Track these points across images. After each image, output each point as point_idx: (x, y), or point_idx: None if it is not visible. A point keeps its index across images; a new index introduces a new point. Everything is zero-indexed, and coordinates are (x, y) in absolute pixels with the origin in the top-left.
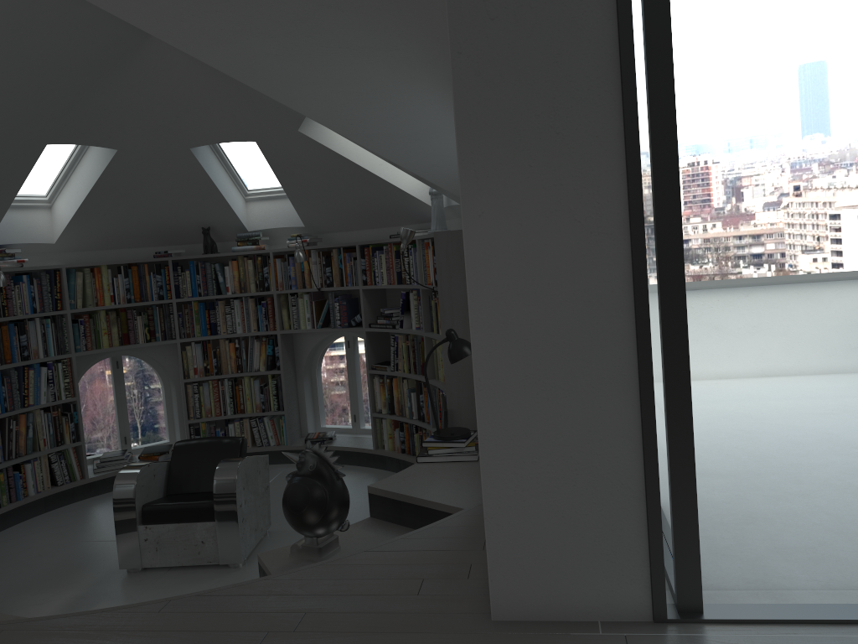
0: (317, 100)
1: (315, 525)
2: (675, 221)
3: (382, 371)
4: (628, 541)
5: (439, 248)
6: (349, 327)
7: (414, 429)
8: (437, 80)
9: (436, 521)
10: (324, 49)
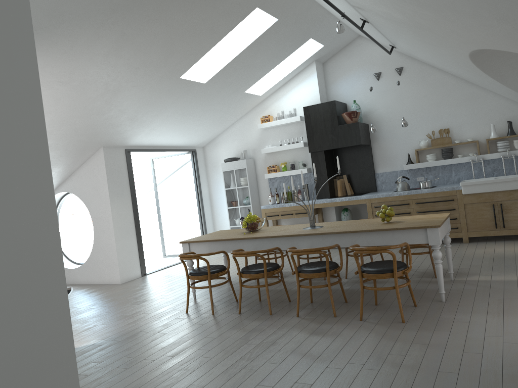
0: None
1: None
2: (137, 208)
3: None
4: (137, 263)
5: None
6: None
7: None
8: (59, 178)
9: None
10: None
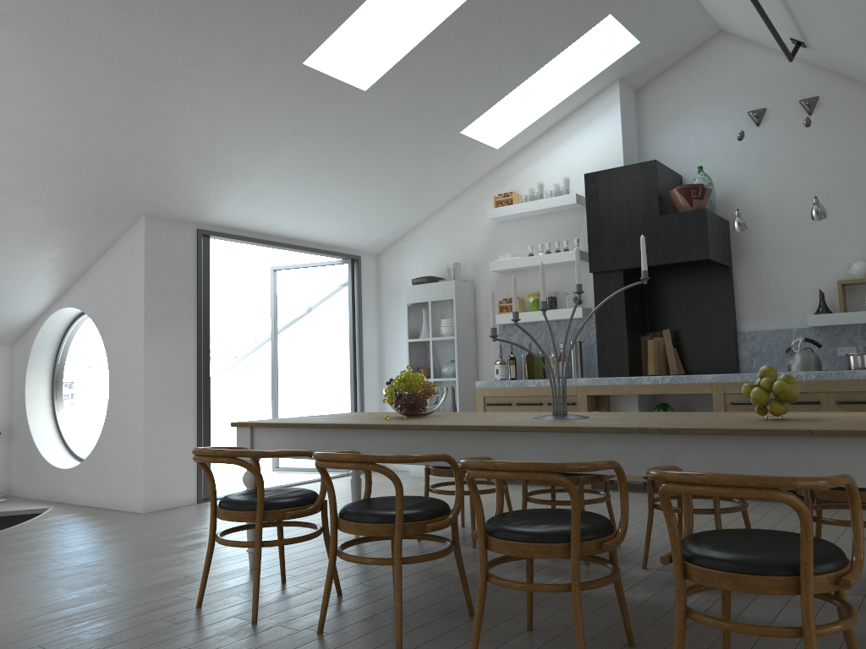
0: None
1: None
2: (208, 355)
3: None
4: (191, 472)
5: None
6: None
7: None
8: (59, 277)
9: (24, 521)
10: (25, 254)
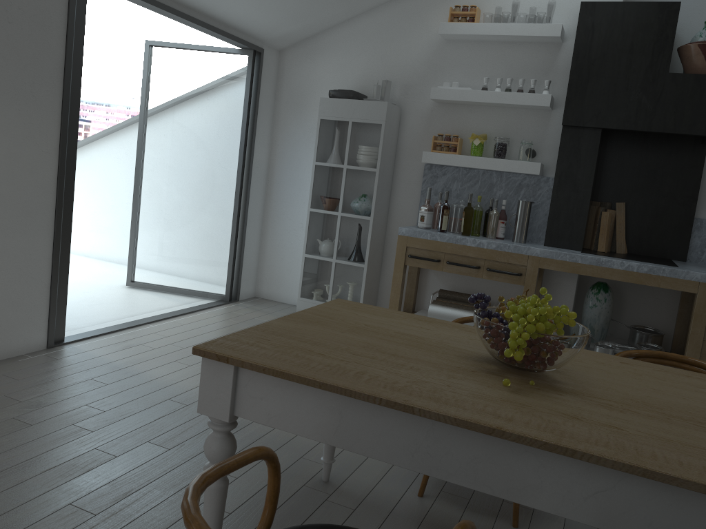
0: None
1: None
2: (74, 152)
3: None
4: (41, 310)
5: None
6: None
7: None
8: None
9: None
10: None
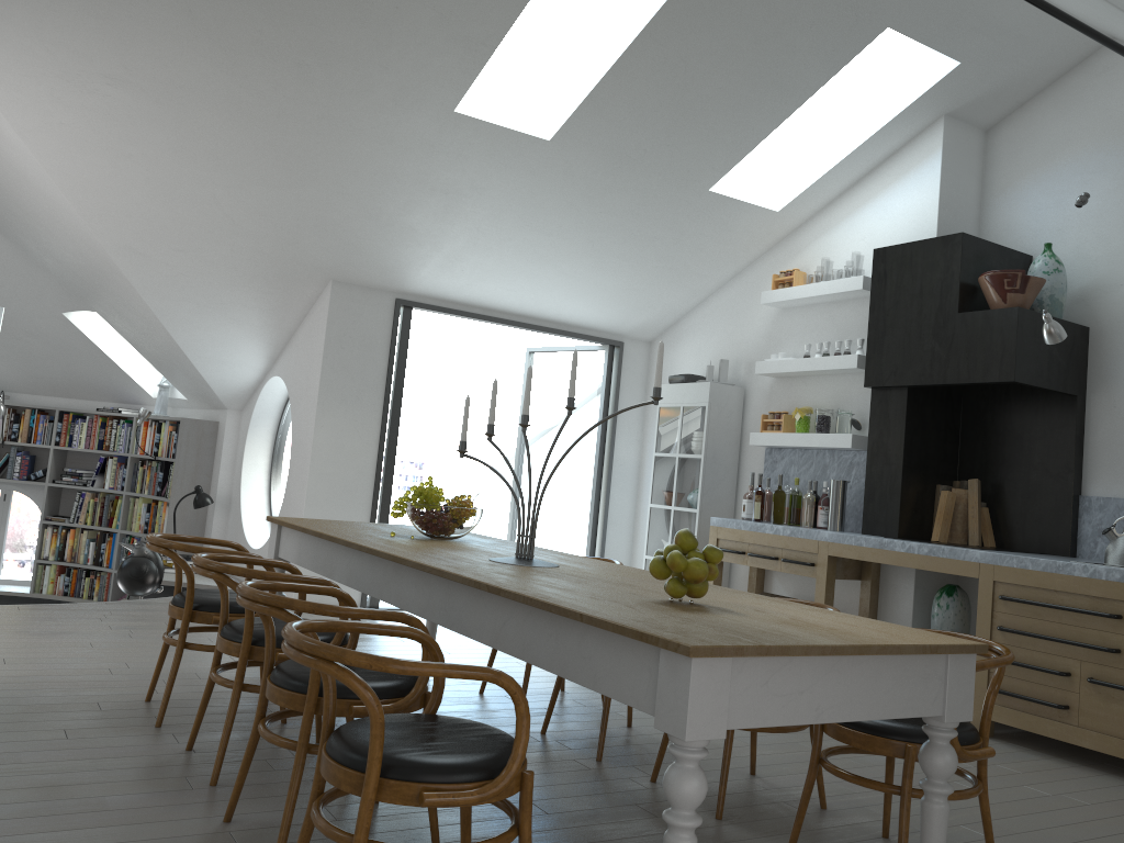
0: (190, 334)
1: (147, 586)
2: (395, 444)
3: (60, 522)
4: None
5: (183, 429)
6: (26, 480)
7: (84, 574)
8: (265, 343)
9: None
10: (220, 316)
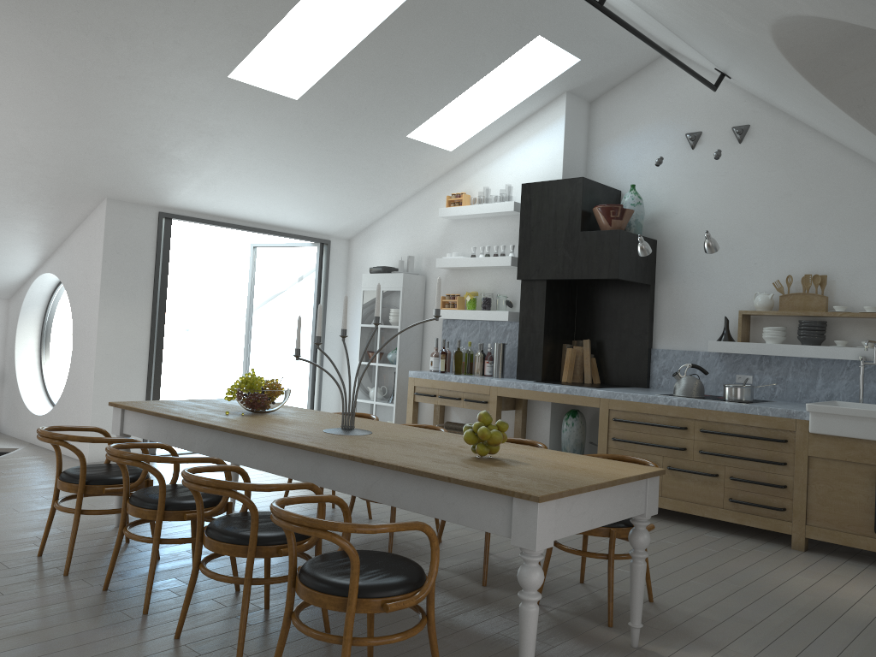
0: None
1: None
2: (163, 327)
3: None
4: None
5: None
6: None
7: None
8: (39, 246)
9: None
10: (3, 227)
